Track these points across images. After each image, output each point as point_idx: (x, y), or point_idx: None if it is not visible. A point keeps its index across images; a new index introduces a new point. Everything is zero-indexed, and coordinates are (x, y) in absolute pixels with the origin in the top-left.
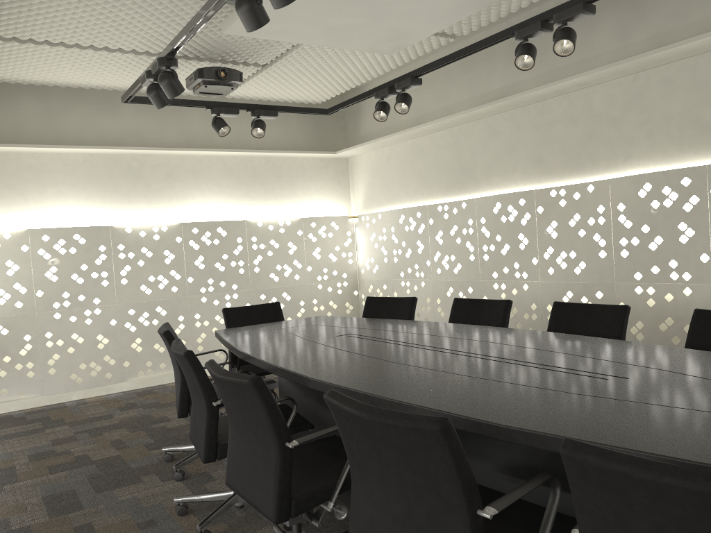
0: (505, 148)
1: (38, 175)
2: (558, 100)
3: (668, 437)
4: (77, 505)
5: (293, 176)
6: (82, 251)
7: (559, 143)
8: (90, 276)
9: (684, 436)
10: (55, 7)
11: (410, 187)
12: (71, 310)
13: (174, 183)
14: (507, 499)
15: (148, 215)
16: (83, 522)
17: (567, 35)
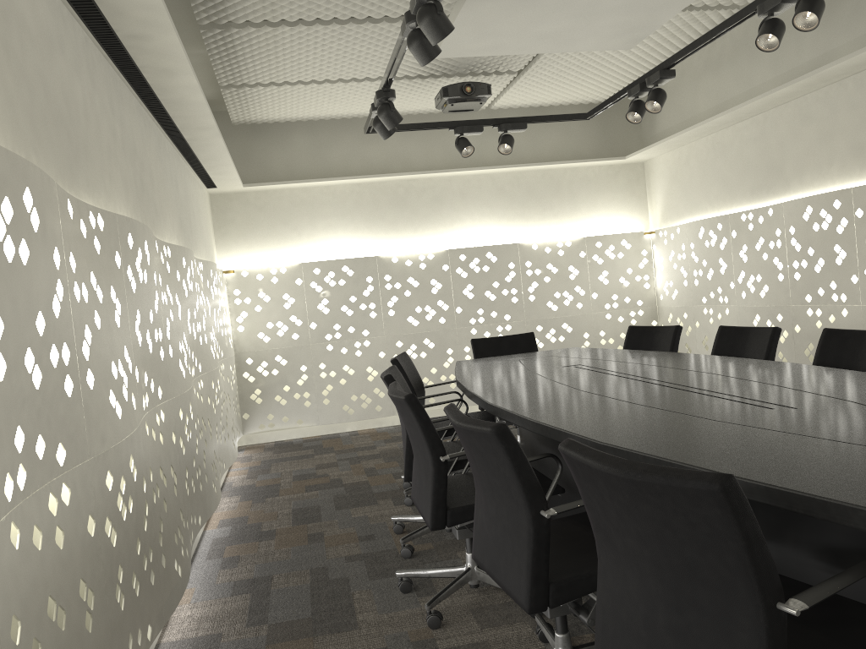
0: (819, 137)
1: (310, 209)
2: None
3: (737, 456)
4: (317, 518)
5: (575, 189)
6: (350, 283)
7: None
8: (359, 308)
9: (754, 456)
10: (296, 51)
11: (712, 192)
12: (342, 342)
13: (441, 207)
14: (571, 504)
15: (415, 243)
16: (316, 531)
17: (808, 6)
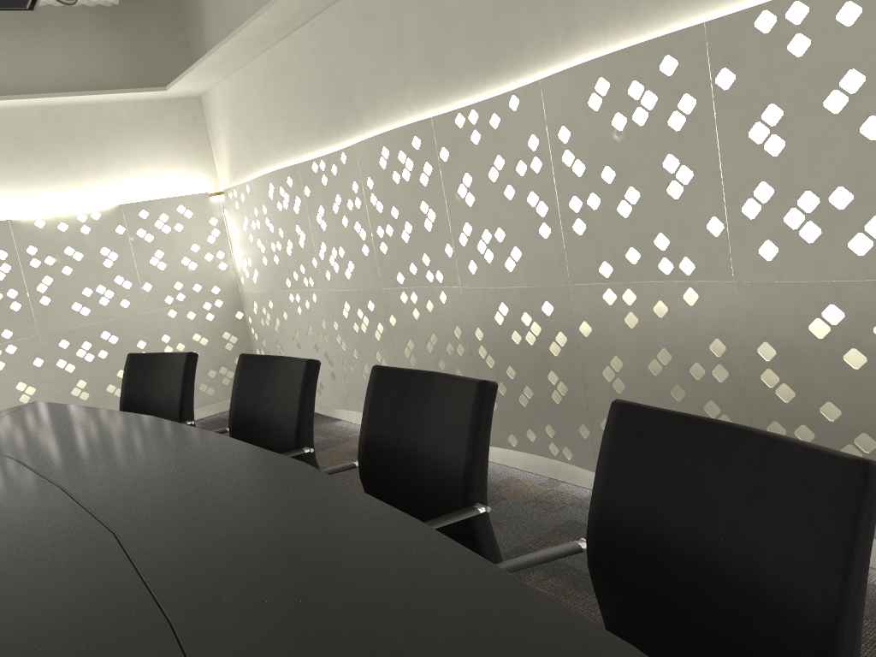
0: (387, 45)
1: None
2: None
3: None
4: None
5: (100, 136)
6: None
7: (461, 20)
8: None
9: None
10: None
11: (278, 134)
12: None
13: None
14: None
15: None
16: None
17: None
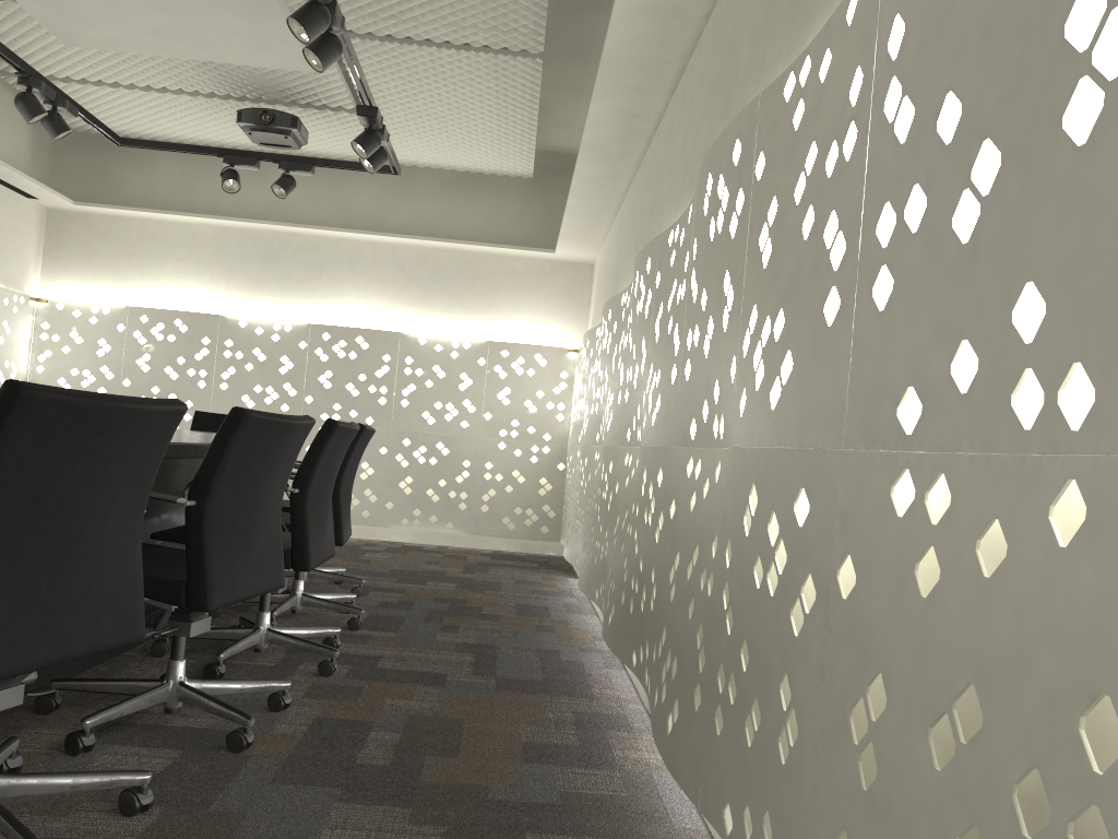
0: (630, 233)
1: (161, 247)
2: (651, 147)
3: None
4: None
5: (496, 282)
6: (181, 341)
7: (644, 218)
8: (186, 373)
9: None
10: (28, 35)
11: (603, 302)
12: None
13: (321, 273)
14: None
15: (279, 310)
16: None
17: (295, 12)
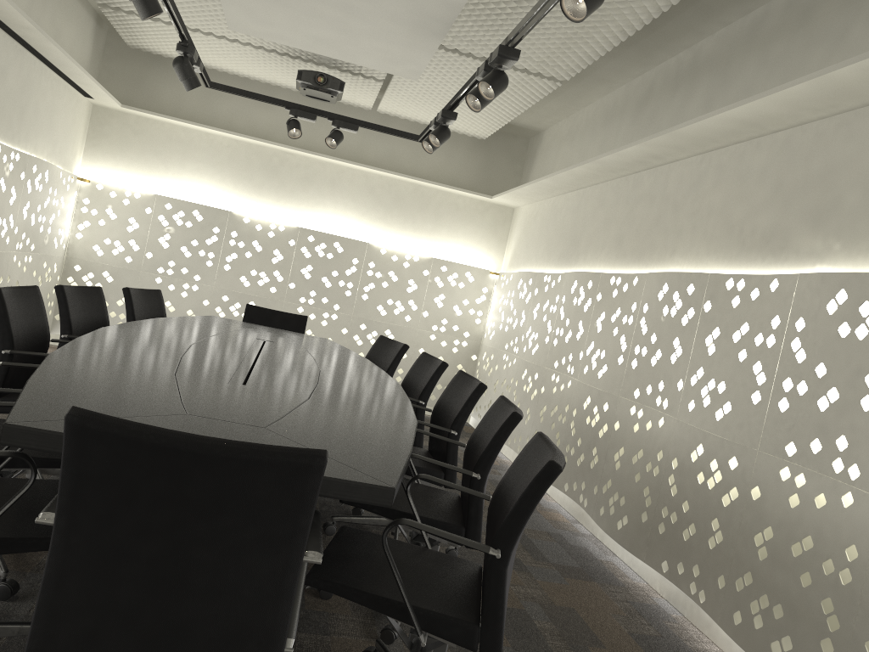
0: (604, 222)
1: (184, 149)
2: (649, 173)
3: (83, 381)
4: None
5: (441, 212)
6: (197, 227)
7: (636, 224)
8: (198, 253)
9: (94, 384)
10: None
11: (540, 250)
12: (172, 279)
13: (309, 187)
14: None
15: (273, 212)
16: None
17: (488, 78)
